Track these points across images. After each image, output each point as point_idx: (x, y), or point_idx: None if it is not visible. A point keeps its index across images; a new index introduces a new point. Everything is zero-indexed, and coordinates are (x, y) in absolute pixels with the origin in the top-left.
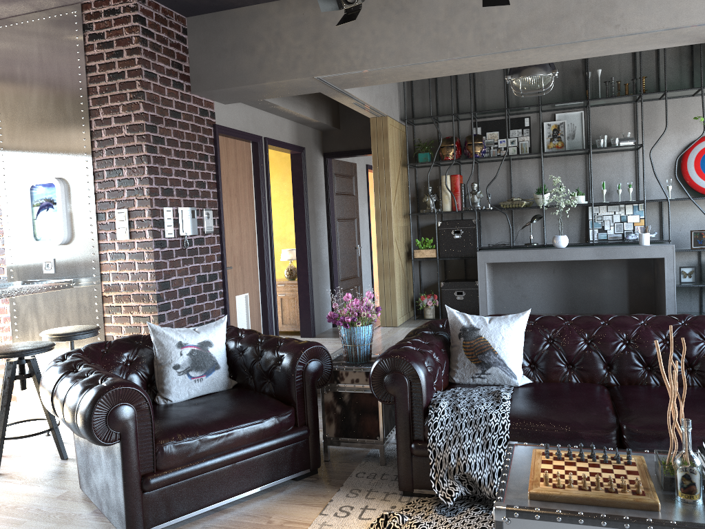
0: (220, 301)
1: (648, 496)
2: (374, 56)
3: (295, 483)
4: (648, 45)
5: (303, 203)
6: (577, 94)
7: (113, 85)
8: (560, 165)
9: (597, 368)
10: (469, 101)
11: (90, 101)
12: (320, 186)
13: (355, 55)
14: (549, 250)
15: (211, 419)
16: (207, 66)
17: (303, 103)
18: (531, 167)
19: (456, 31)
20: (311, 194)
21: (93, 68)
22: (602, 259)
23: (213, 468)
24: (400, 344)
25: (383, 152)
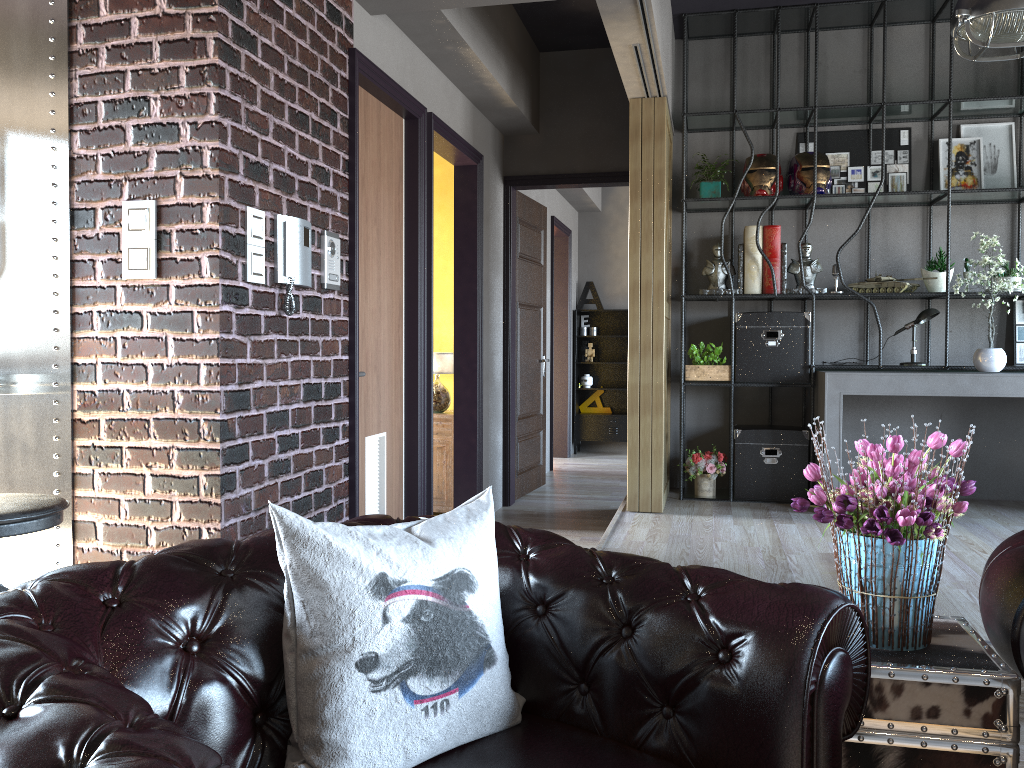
0: (343, 446)
1: None
2: None
3: None
4: None
5: (475, 263)
6: (1002, 90)
7: None
8: (963, 221)
9: None
10: (796, 93)
11: None
12: (497, 237)
13: None
14: (970, 375)
15: None
16: None
17: (499, 59)
18: (907, 221)
19: None
20: (486, 249)
21: None
22: None
23: None
24: None
25: (653, 168)
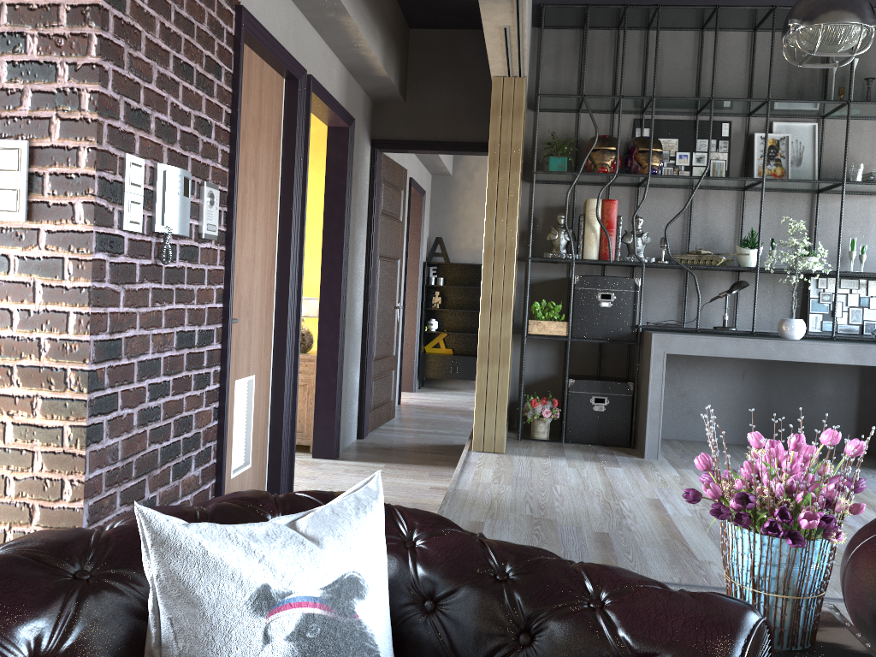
0: (214, 391)
1: None
2: None
3: None
4: None
5: (343, 218)
6: (809, 94)
7: None
8: (770, 206)
9: None
10: (635, 84)
11: None
12: (363, 194)
13: None
14: (775, 342)
15: None
16: None
17: (375, 31)
18: (724, 203)
19: None
20: (353, 205)
21: None
22: (862, 365)
23: None
24: None
25: (511, 141)
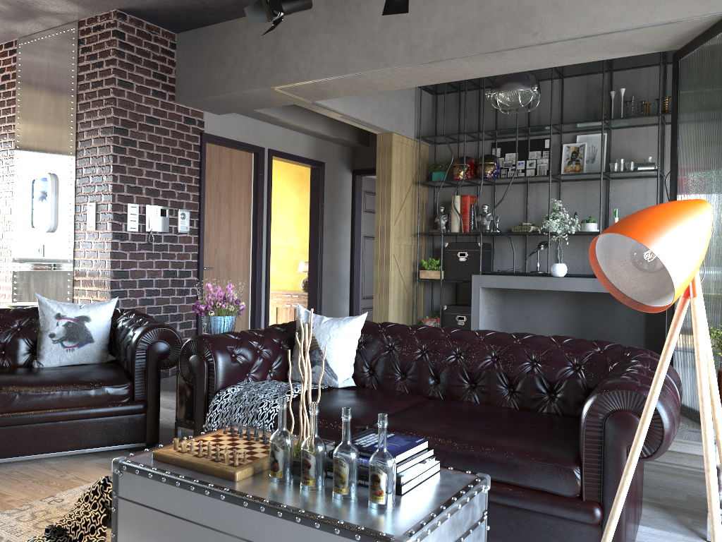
0: (192, 298)
1: (236, 468)
2: (319, 67)
3: (125, 453)
4: (588, 55)
5: (318, 216)
6: (601, 114)
7: (94, 92)
8: (578, 190)
9: (424, 379)
10: (491, 121)
11: (78, 106)
12: (344, 202)
13: (303, 66)
14: (544, 278)
15: (44, 379)
16: (188, 78)
17: (315, 118)
18: (548, 191)
19: (389, 42)
20: (330, 209)
21: (82, 77)
22: (598, 292)
23: (31, 421)
24: (225, 332)
25: (387, 168)
